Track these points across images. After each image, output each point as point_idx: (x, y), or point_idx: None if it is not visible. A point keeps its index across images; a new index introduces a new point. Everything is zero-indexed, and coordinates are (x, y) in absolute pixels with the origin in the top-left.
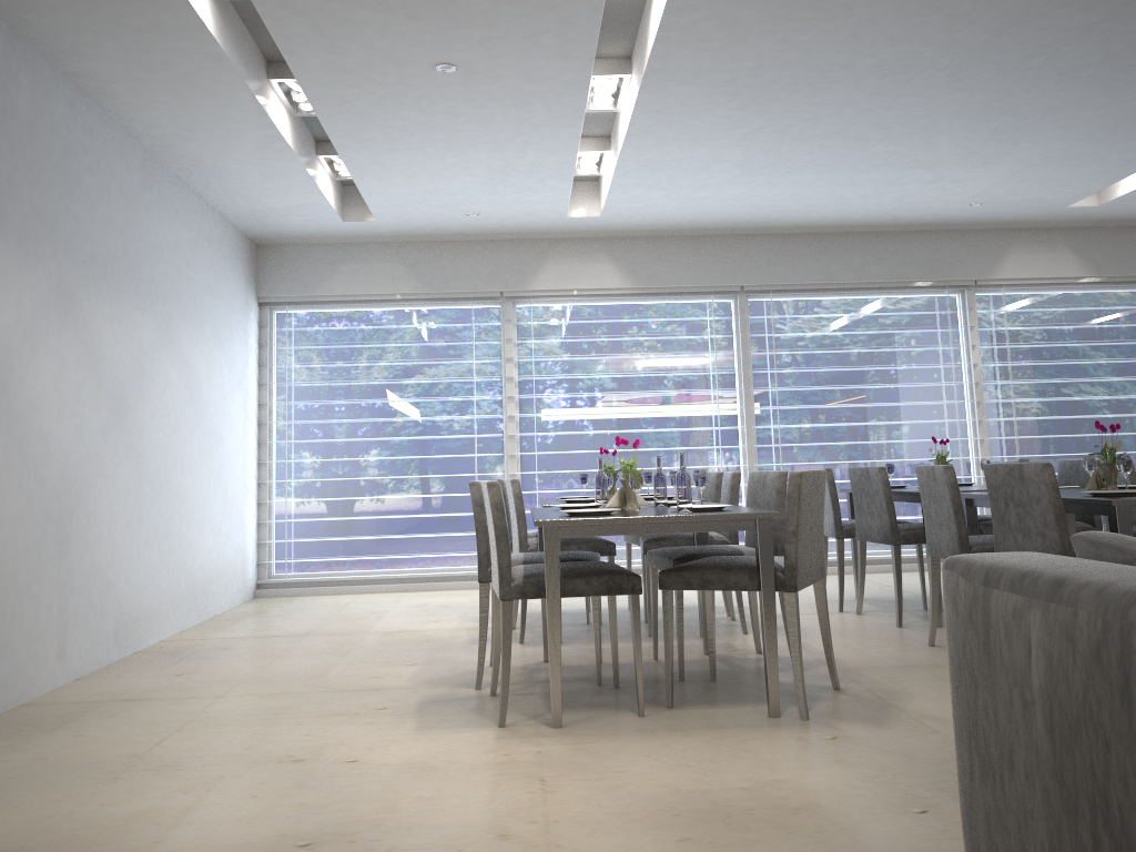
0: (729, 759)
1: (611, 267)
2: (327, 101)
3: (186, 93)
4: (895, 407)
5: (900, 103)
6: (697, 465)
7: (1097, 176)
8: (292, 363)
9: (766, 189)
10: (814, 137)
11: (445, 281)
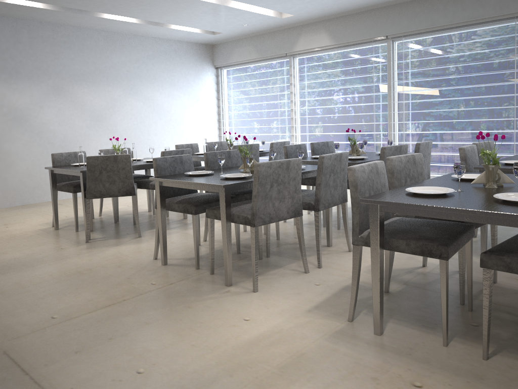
0: (28, 246)
1: (325, 35)
2: (106, 12)
3: (77, 19)
4: (478, 99)
5: None
6: (368, 132)
7: None
8: (225, 90)
9: None
10: None
11: (266, 51)
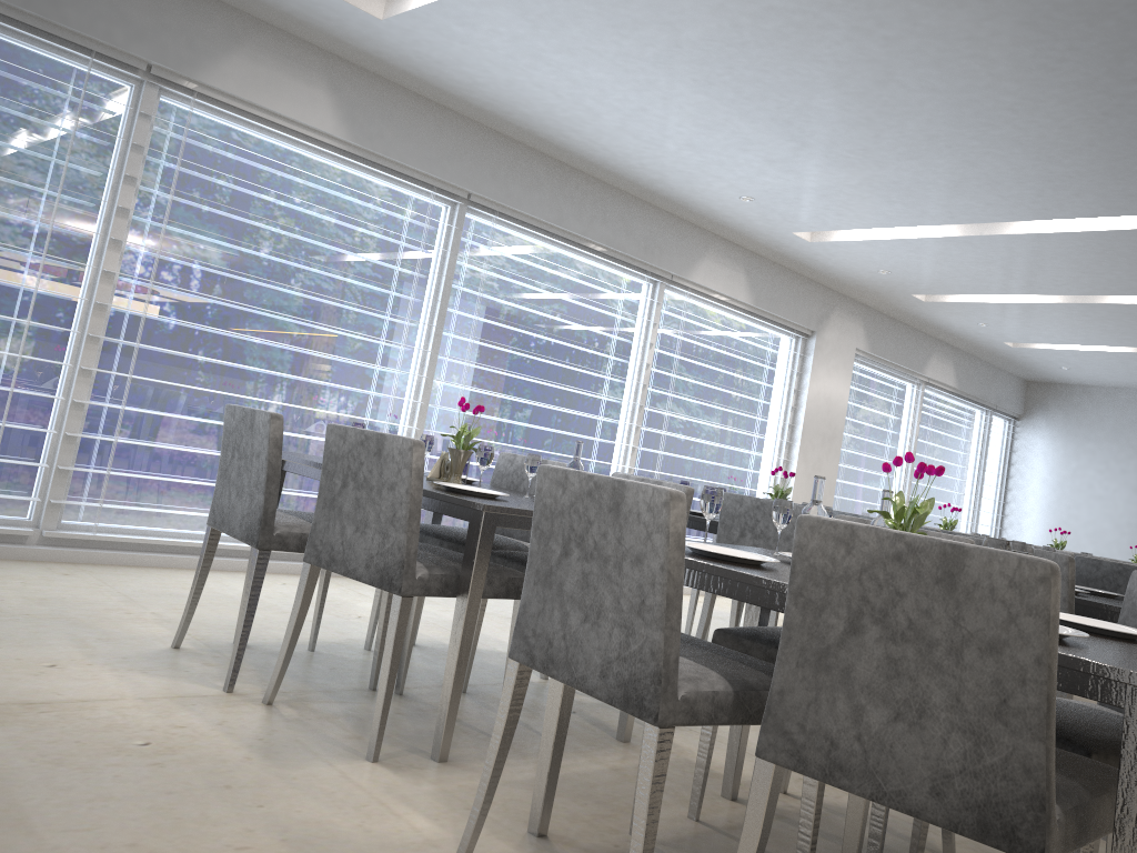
0: None
1: (327, 100)
2: None
3: None
4: (569, 392)
5: (957, 64)
6: (352, 414)
7: (874, 218)
8: None
9: (630, 88)
10: (812, 54)
11: (57, 2)
